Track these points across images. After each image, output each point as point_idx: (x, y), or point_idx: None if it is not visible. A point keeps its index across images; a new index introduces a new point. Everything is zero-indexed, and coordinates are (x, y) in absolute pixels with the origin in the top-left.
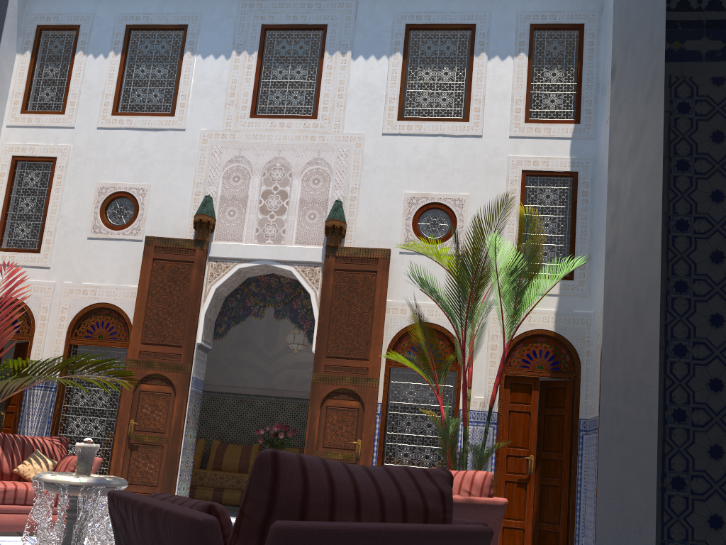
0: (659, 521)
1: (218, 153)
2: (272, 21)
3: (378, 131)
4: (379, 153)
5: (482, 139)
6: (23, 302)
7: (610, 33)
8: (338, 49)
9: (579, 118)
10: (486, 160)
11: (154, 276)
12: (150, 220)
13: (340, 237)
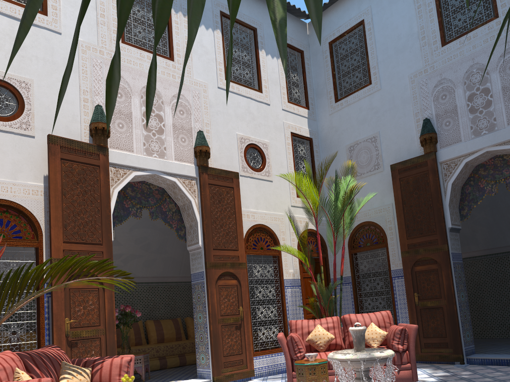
0: None
1: (99, 67)
2: None
3: (215, 84)
4: (218, 101)
5: (270, 107)
6: None
7: (326, 64)
8: (180, 10)
9: (308, 106)
10: (274, 121)
11: (64, 176)
12: (40, 117)
13: (208, 159)
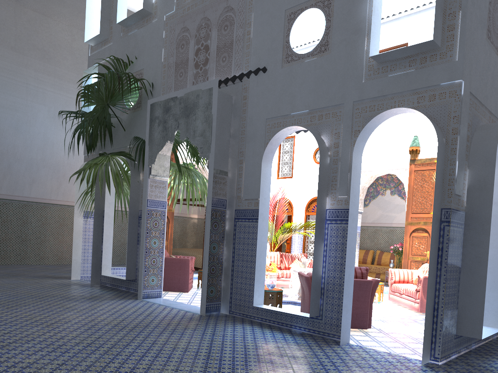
0: (327, 273)
1: None
2: (380, 48)
3: None
4: None
5: None
6: (288, 199)
7: None
8: None
9: None
10: None
11: None
12: None
13: (416, 154)
